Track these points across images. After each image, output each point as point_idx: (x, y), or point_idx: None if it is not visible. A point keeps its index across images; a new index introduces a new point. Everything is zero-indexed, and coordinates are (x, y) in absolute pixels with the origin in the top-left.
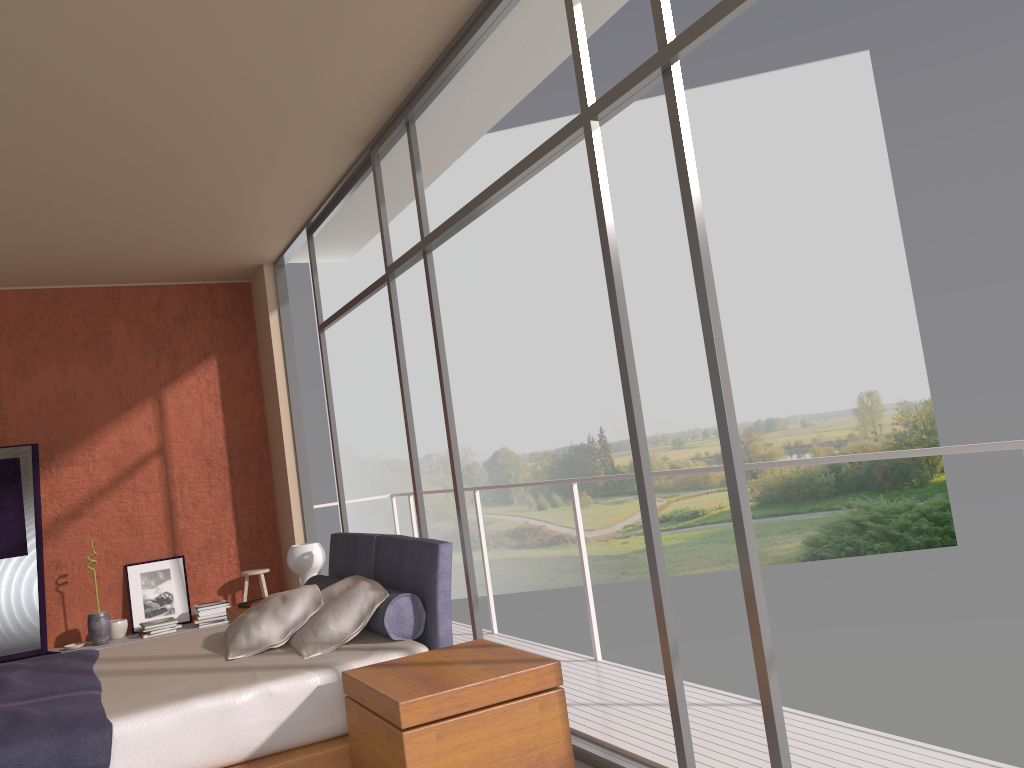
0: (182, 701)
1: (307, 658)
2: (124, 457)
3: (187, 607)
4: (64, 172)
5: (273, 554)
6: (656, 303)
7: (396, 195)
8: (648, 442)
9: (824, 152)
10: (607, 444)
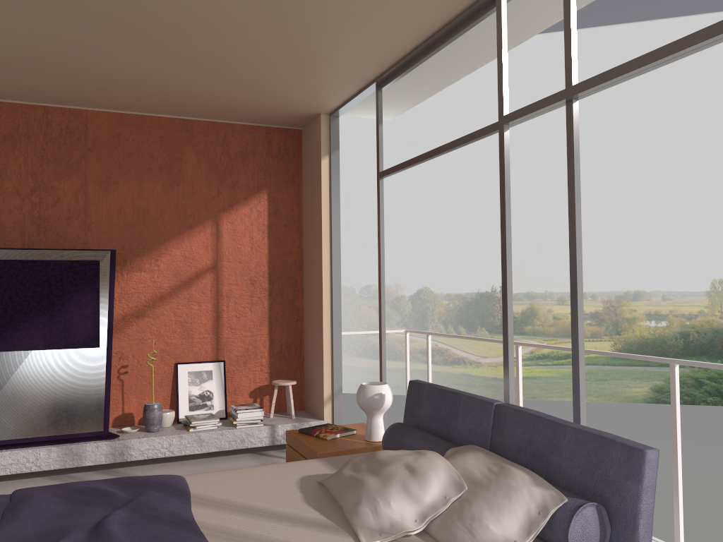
0: None
1: None
2: (183, 270)
3: (224, 405)
4: None
5: (297, 367)
6: (559, 191)
7: (478, 54)
8: (538, 297)
9: (712, 86)
10: None
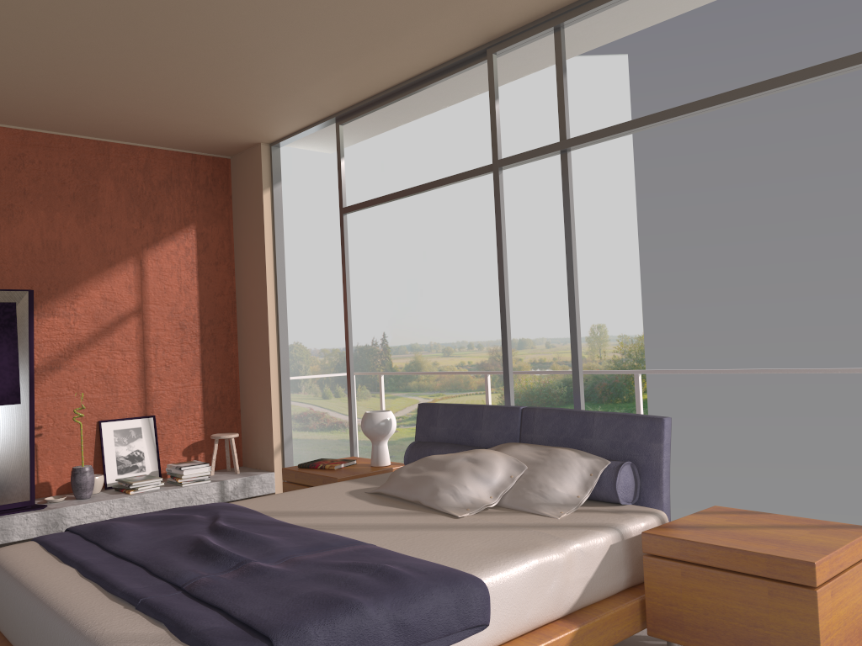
0: (522, 557)
1: (560, 518)
2: (104, 314)
3: (157, 466)
4: (202, 9)
5: (233, 420)
6: (441, 233)
7: (446, 97)
8: (423, 349)
9: (586, 130)
10: (388, 347)
